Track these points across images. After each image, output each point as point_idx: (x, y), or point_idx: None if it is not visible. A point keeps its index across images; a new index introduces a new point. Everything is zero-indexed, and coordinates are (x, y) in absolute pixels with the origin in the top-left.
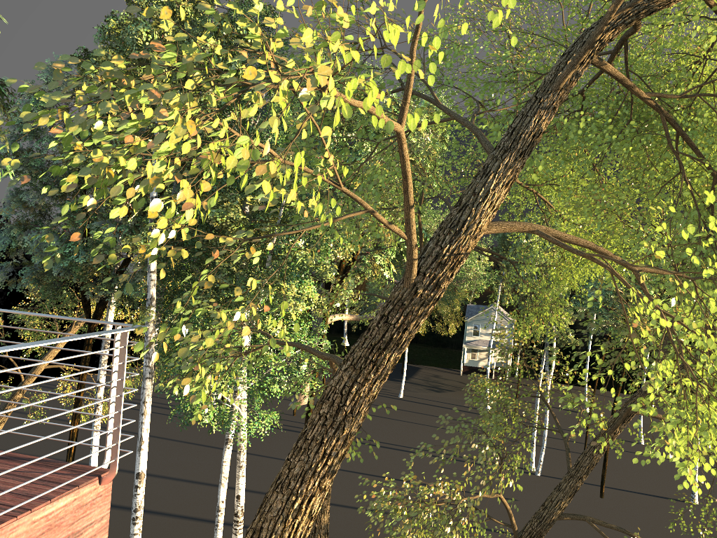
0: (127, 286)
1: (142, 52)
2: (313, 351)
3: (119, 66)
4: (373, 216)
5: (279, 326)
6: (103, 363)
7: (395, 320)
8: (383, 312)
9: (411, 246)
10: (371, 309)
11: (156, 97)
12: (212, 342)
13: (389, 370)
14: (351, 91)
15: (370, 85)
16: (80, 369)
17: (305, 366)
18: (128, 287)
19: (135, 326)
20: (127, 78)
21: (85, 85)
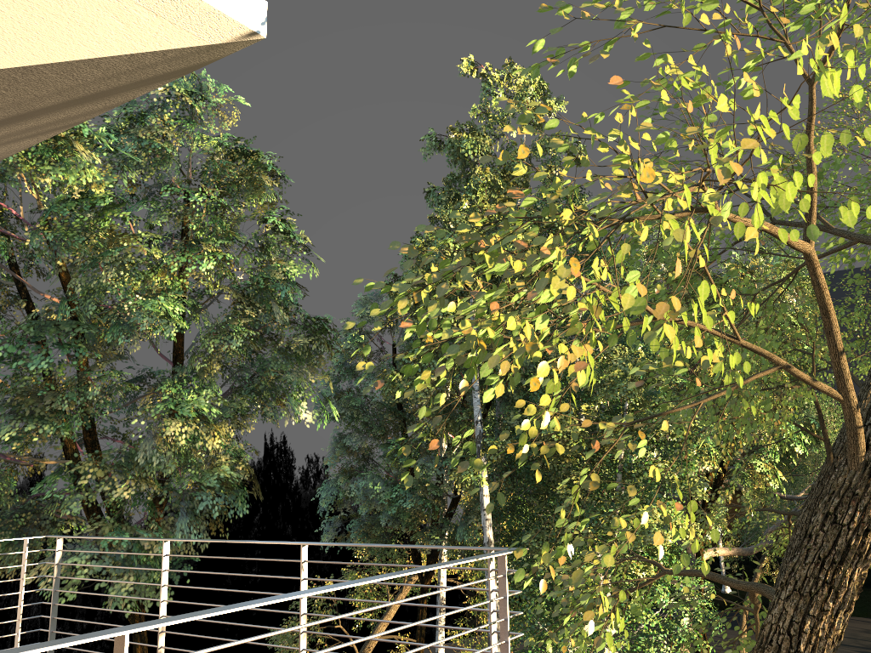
0: (499, 497)
1: (498, 206)
2: (724, 579)
3: (476, 225)
4: (789, 372)
5: (691, 535)
6: (440, 630)
7: (849, 518)
8: (825, 508)
9: (850, 409)
10: (756, 538)
11: (523, 247)
12: (612, 560)
13: (854, 595)
14: (760, 189)
15: (776, 183)
16: (417, 638)
17: (687, 620)
18: (499, 498)
19: (511, 549)
20: (484, 239)
21: (433, 266)
